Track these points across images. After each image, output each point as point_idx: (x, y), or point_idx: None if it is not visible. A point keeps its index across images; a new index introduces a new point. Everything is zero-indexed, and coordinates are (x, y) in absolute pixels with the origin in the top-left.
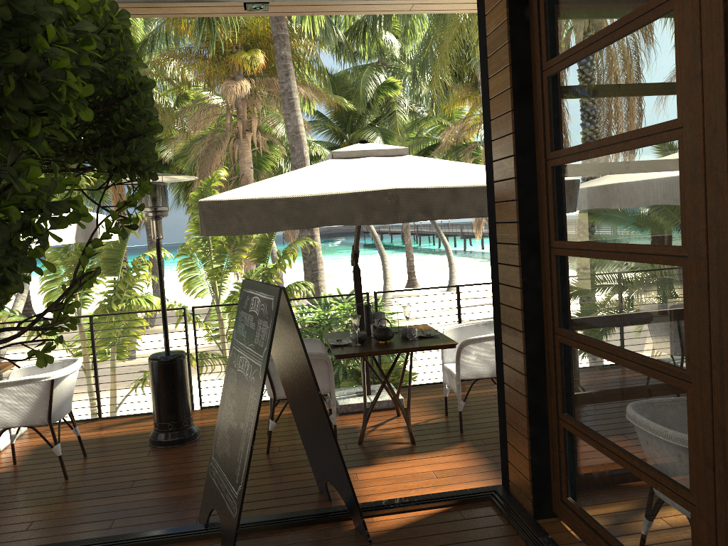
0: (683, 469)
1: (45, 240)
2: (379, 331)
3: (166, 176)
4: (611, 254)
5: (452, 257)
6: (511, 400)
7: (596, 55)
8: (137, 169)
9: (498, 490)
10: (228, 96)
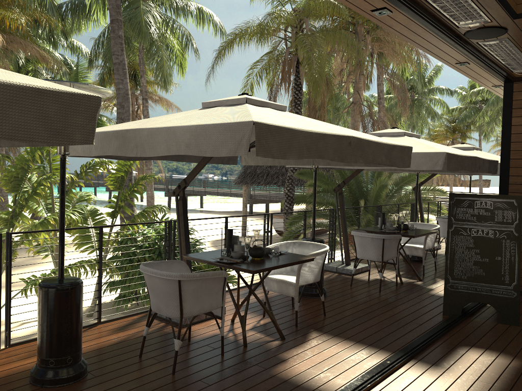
0: None
1: None
2: (406, 225)
3: None
4: None
5: None
6: None
7: None
8: None
9: None
10: None
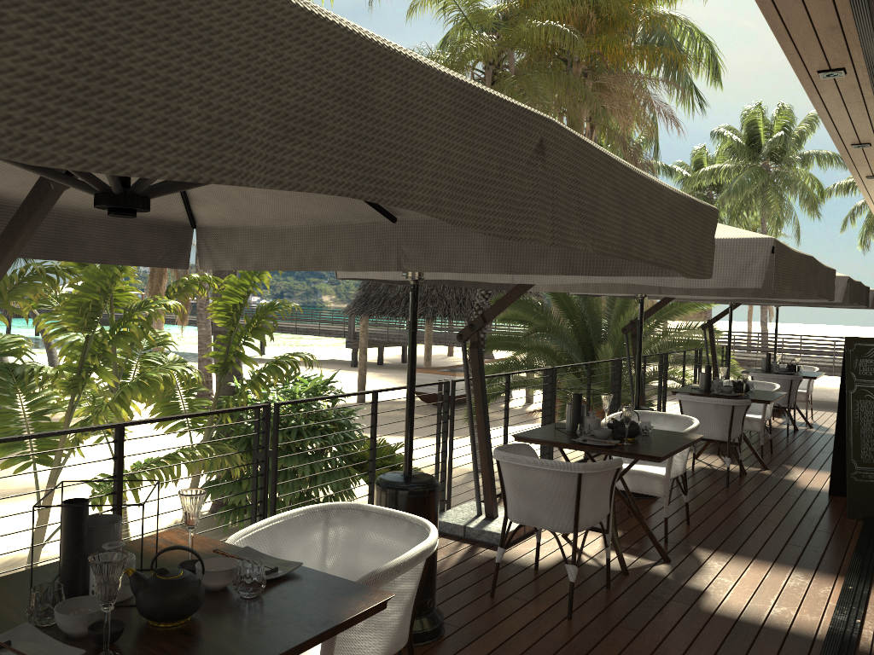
0: None
1: None
2: (746, 385)
3: None
4: None
5: None
6: None
7: None
8: None
9: None
10: None
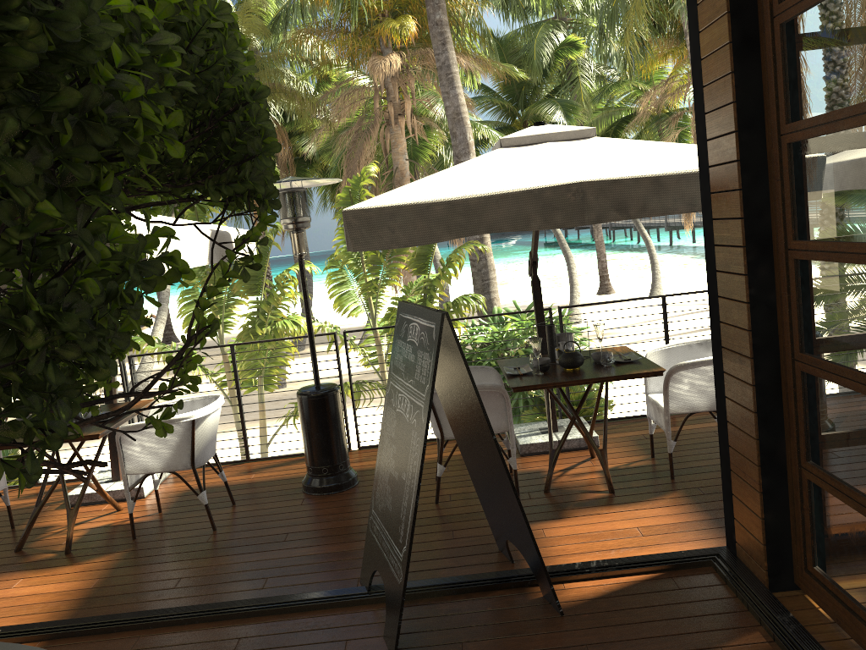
0: None
1: (137, 310)
2: (566, 357)
3: (306, 180)
4: None
5: (655, 255)
6: (737, 443)
7: None
8: (257, 195)
9: (721, 554)
10: (375, 75)
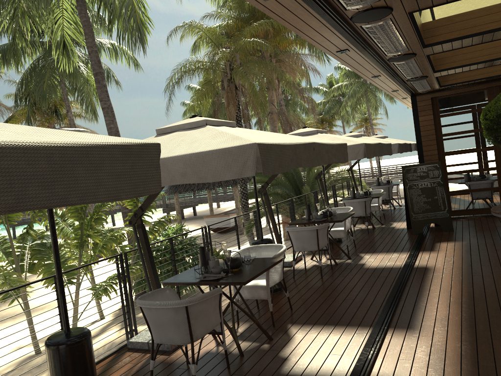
0: (495, 184)
1: None
2: (369, 192)
3: None
4: (470, 151)
5: None
6: None
7: (462, 115)
8: None
9: None
10: None
